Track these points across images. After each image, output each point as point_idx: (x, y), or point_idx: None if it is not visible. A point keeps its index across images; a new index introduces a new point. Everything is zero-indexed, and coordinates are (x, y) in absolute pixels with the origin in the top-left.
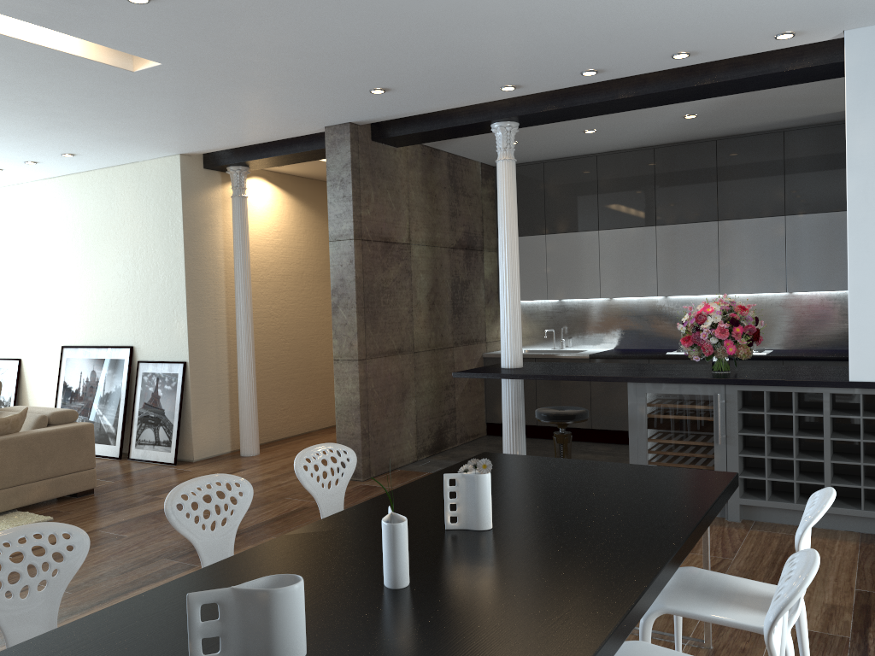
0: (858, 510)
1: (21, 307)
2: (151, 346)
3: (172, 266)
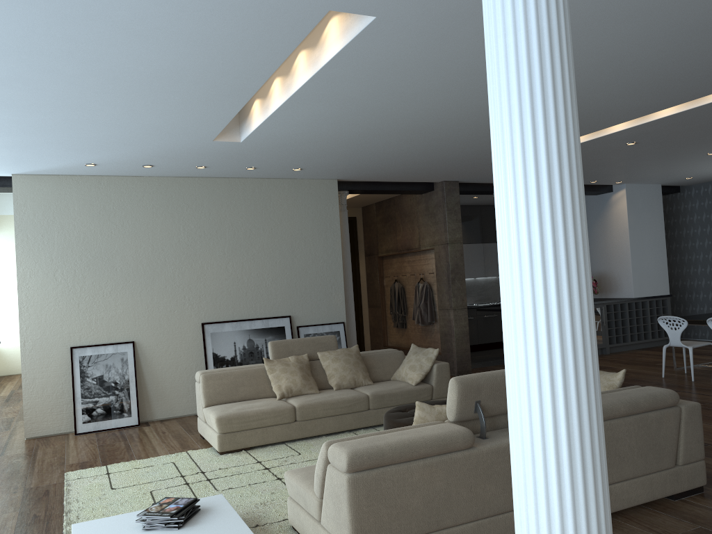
0: (636, 341)
1: (136, 292)
2: (309, 314)
3: (330, 255)
